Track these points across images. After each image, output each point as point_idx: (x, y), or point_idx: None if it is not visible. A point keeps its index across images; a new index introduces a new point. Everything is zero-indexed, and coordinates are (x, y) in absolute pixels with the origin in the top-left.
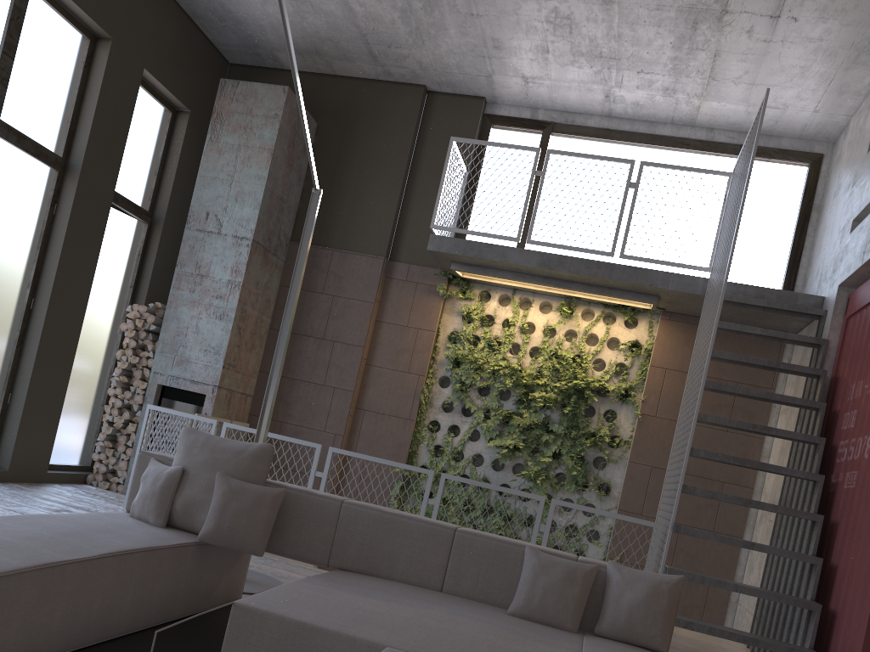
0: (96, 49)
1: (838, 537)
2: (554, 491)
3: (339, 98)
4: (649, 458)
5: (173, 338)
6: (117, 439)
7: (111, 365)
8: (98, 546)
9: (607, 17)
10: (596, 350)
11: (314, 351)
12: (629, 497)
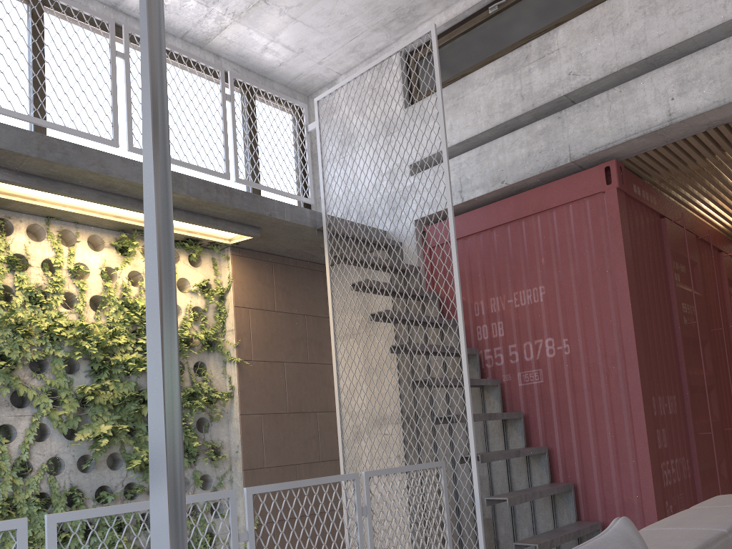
0: None
1: (536, 426)
2: None
3: None
4: (257, 405)
5: None
6: None
7: None
8: None
9: None
10: None
11: None
12: (250, 452)
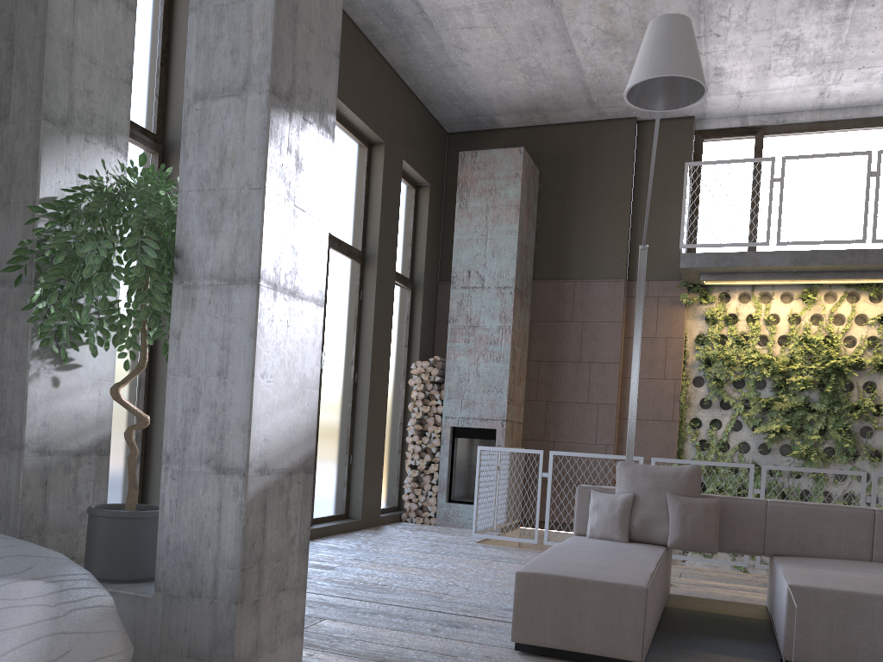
0: (372, 154)
1: None
2: (825, 464)
3: (555, 144)
4: None
5: (457, 384)
6: (419, 479)
7: (400, 416)
8: (642, 560)
9: (837, 31)
10: (846, 328)
11: (573, 374)
12: None
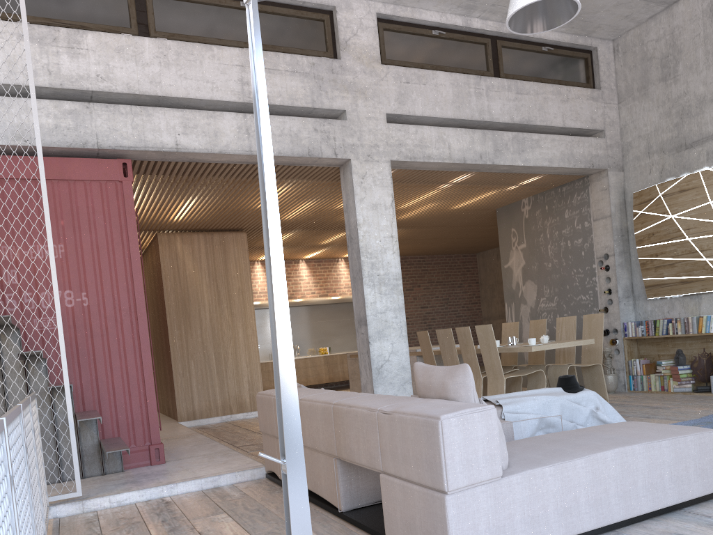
0: None
1: (54, 366)
2: None
3: None
4: None
5: None
6: None
7: None
8: (566, 432)
9: None
10: None
11: None
12: None
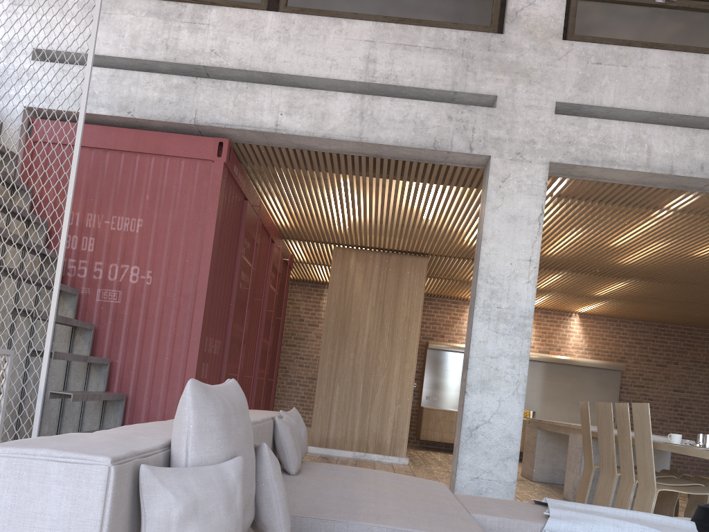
0: None
1: (104, 340)
2: None
3: None
4: None
5: None
6: None
7: None
8: None
9: None
10: None
11: None
12: None
